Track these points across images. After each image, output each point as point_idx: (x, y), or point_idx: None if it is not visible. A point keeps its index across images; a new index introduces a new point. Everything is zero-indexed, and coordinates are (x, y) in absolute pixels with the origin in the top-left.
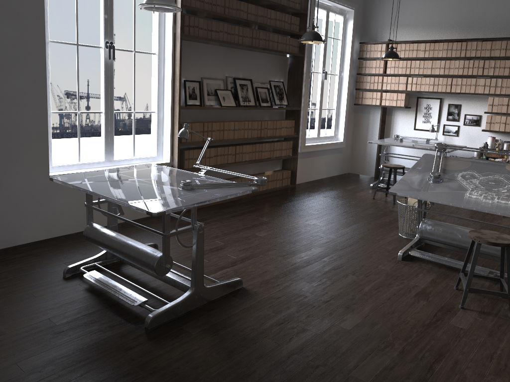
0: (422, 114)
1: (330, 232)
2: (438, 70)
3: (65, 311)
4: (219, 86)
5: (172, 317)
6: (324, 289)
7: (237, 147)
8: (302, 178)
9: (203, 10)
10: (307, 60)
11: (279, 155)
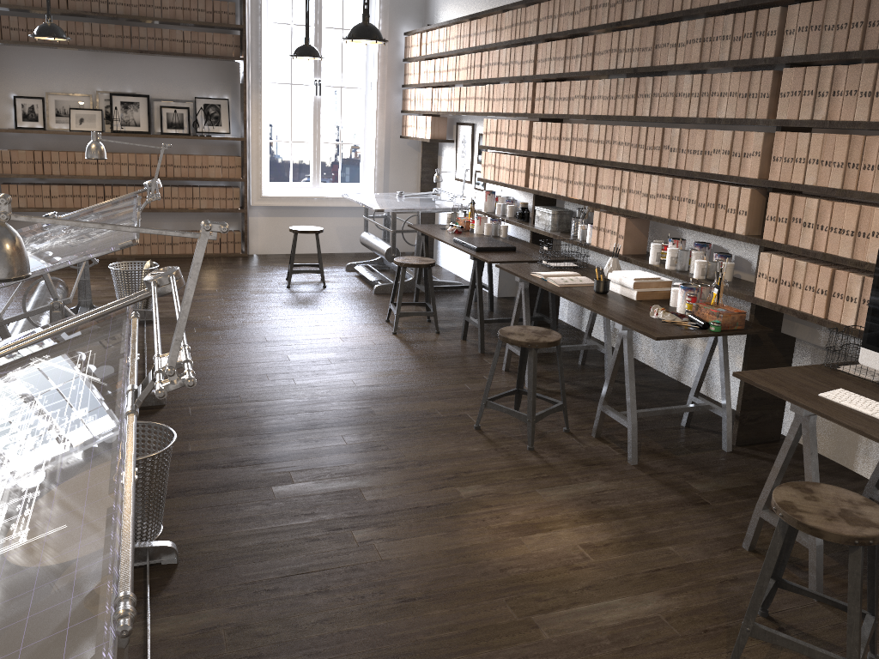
0: (460, 152)
1: None
2: (451, 74)
3: None
4: (81, 104)
5: None
6: None
7: (108, 188)
8: (275, 247)
9: (6, 5)
10: (252, 65)
11: (207, 206)
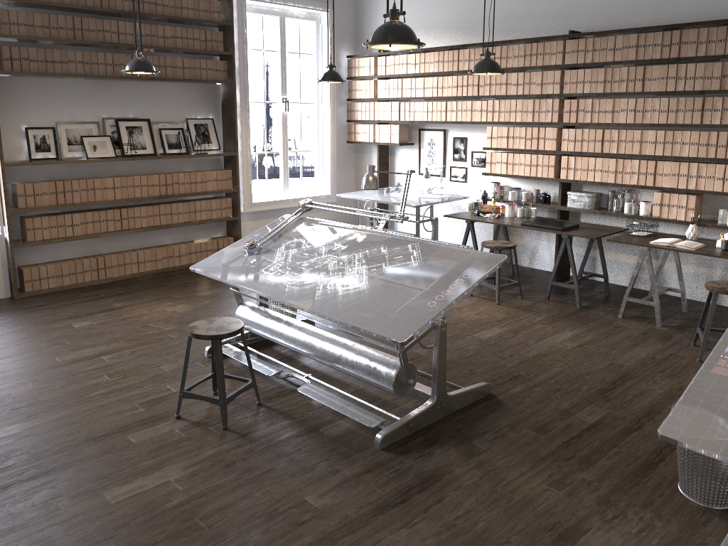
0: (426, 152)
1: (178, 321)
2: (430, 91)
3: None
4: (90, 131)
5: None
6: (39, 394)
7: (124, 210)
8: None
9: (28, 37)
10: (241, 88)
11: (207, 217)
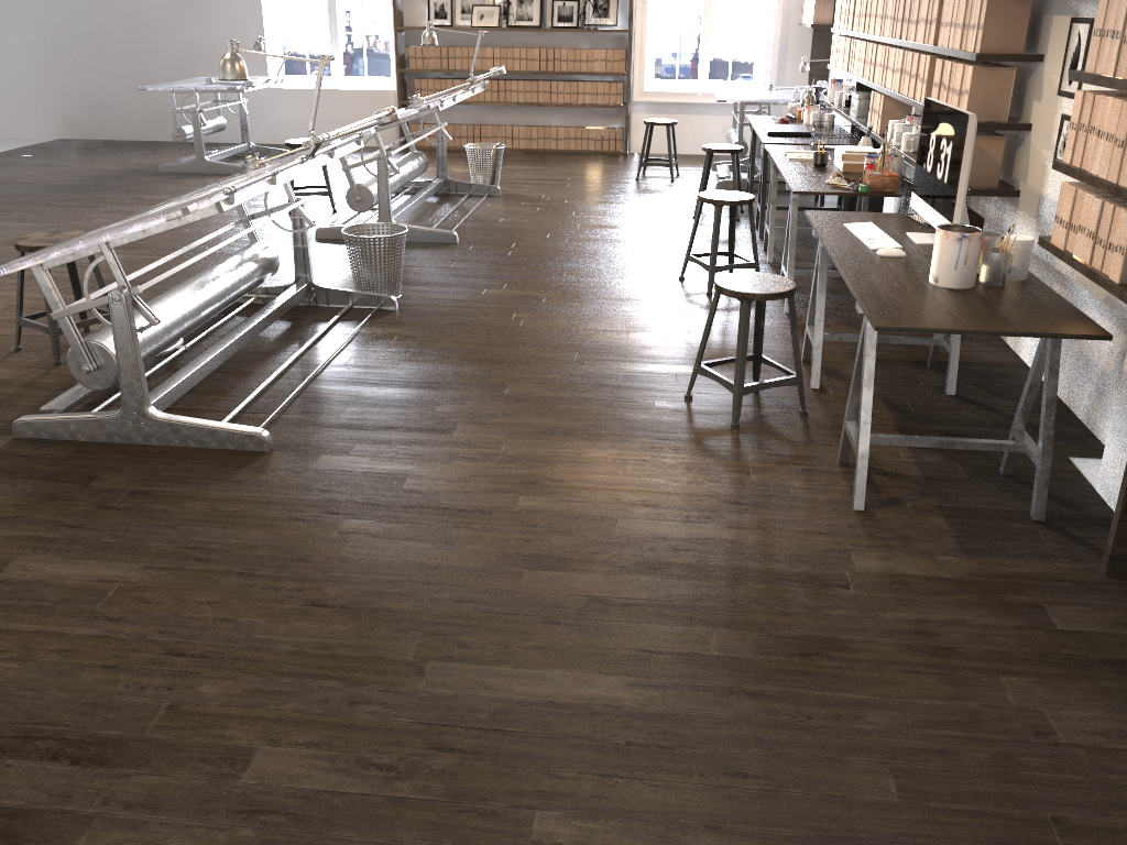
0: None
1: (436, 175)
2: None
3: (163, 162)
4: (482, 1)
5: (178, 171)
6: None
7: (501, 82)
8: (656, 146)
9: None
10: None
11: (591, 102)
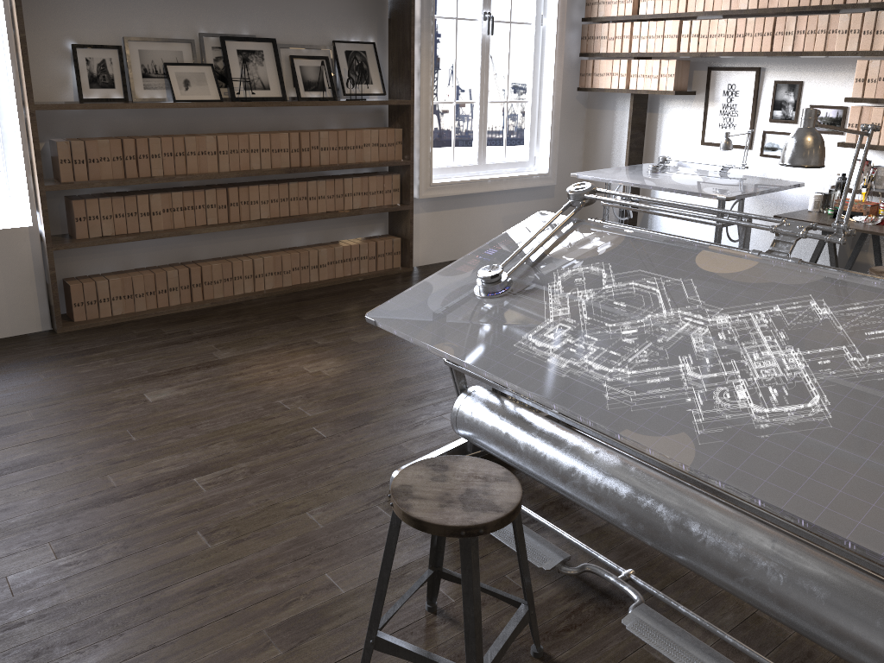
0: (718, 107)
1: (327, 396)
2: None
3: None
4: (179, 56)
5: None
6: (64, 581)
7: (233, 190)
8: (438, 253)
9: None
10: None
11: (361, 205)
